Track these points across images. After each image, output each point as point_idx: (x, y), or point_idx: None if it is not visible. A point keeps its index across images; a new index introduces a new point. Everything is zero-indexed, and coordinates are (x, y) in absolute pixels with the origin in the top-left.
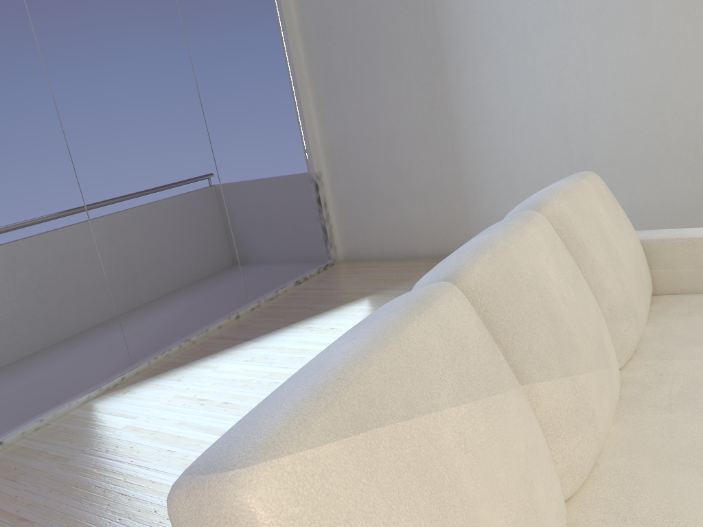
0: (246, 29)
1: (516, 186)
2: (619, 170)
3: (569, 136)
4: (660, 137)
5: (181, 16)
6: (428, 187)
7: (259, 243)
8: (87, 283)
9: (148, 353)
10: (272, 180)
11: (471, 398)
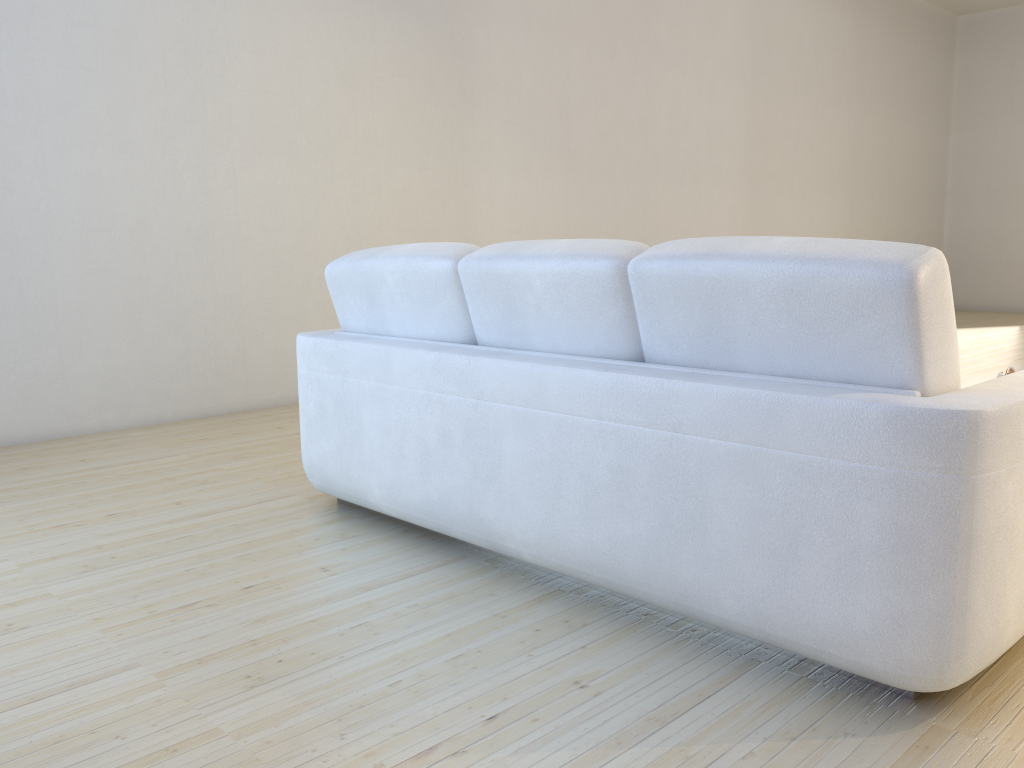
0: None
1: None
2: (92, 320)
3: (21, 267)
4: (140, 281)
5: None
6: None
7: None
8: None
9: None
10: None
11: None
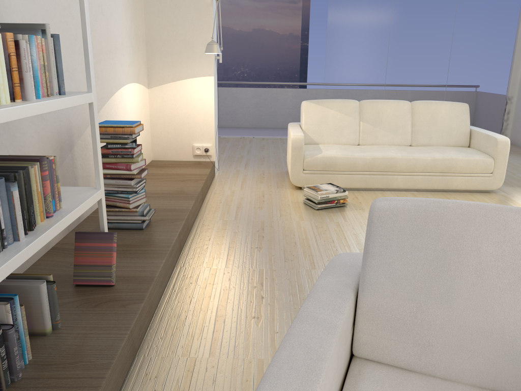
0: (492, 24)
1: None
2: None
3: None
4: None
5: (455, 18)
6: None
7: None
8: None
9: None
10: (477, 93)
11: (340, 112)
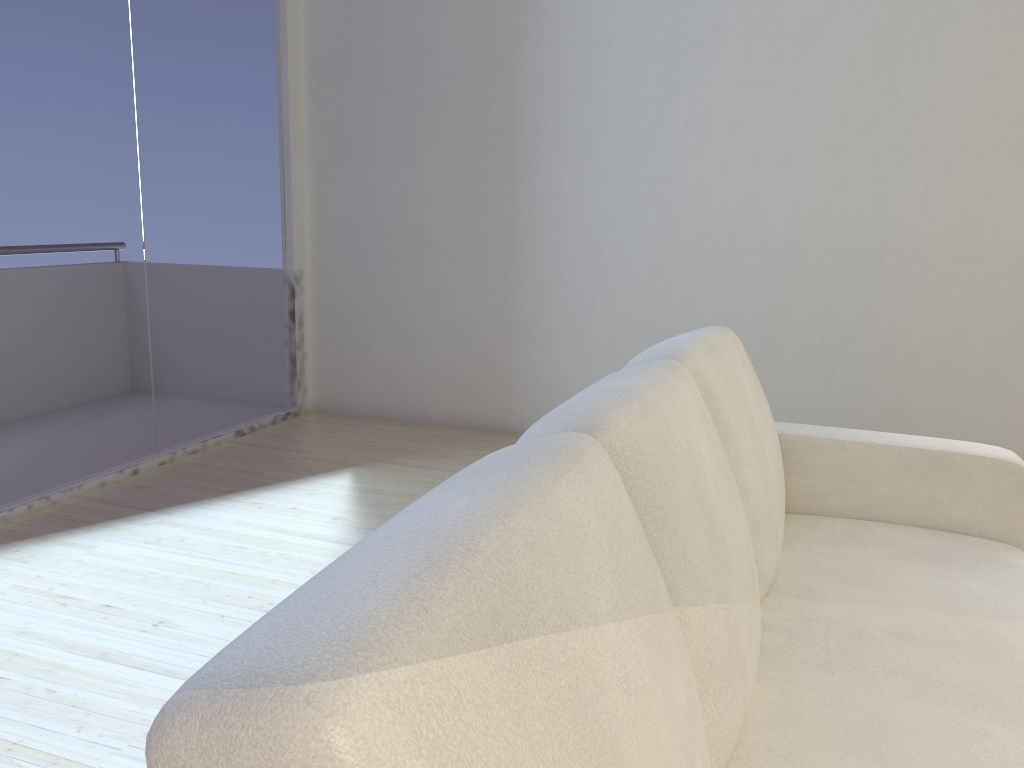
0: (228, 34)
1: (586, 343)
2: None
3: (668, 285)
4: (783, 309)
5: None
6: (461, 322)
7: (191, 361)
8: None
9: None
10: (228, 269)
11: (632, 612)
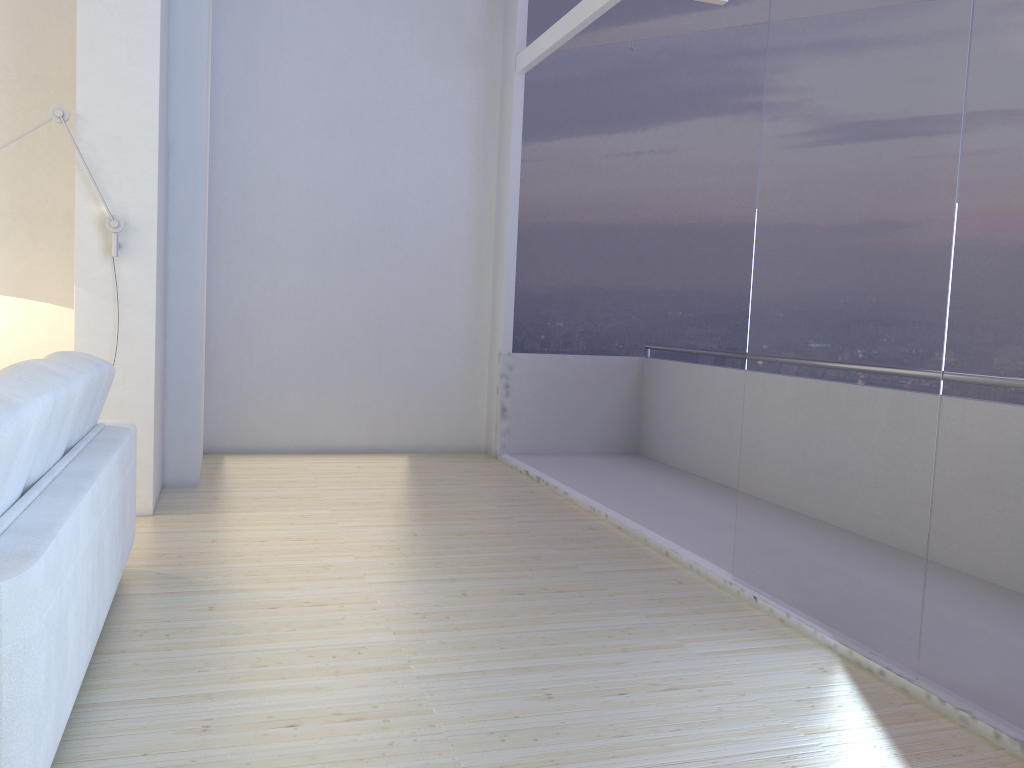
0: None
1: None
2: None
3: None
4: None
5: None
6: None
7: None
8: (901, 489)
9: (948, 686)
10: None
11: None
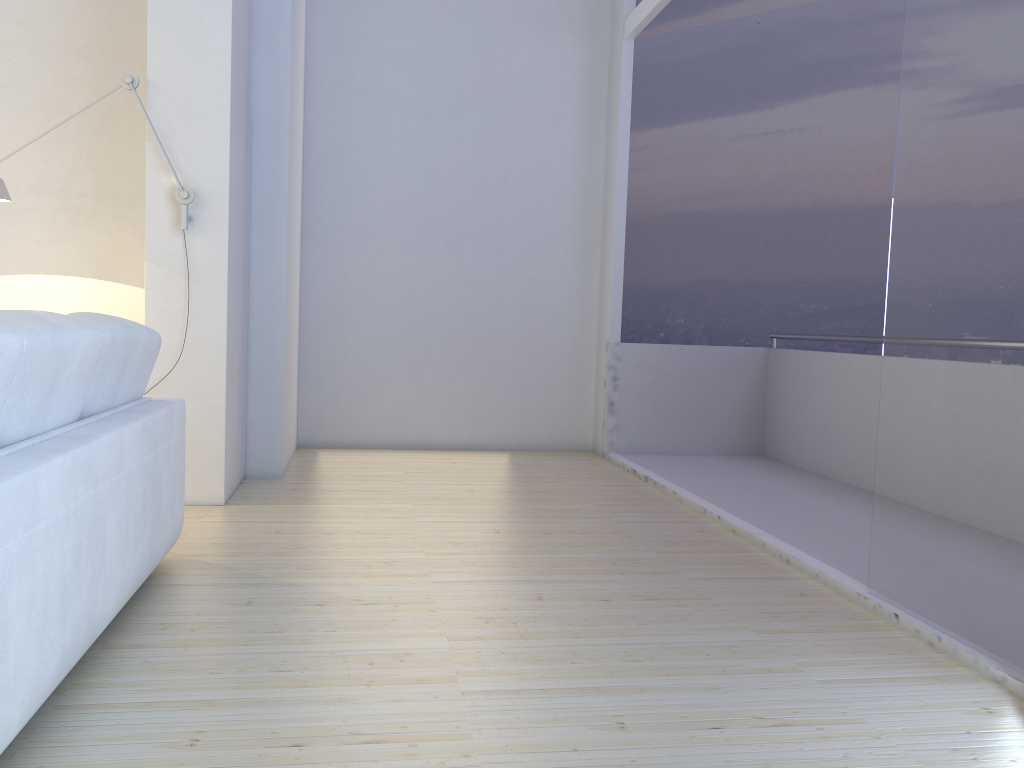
0: None
1: None
2: None
3: None
4: None
5: None
6: None
7: None
8: None
9: None
10: None
11: None
